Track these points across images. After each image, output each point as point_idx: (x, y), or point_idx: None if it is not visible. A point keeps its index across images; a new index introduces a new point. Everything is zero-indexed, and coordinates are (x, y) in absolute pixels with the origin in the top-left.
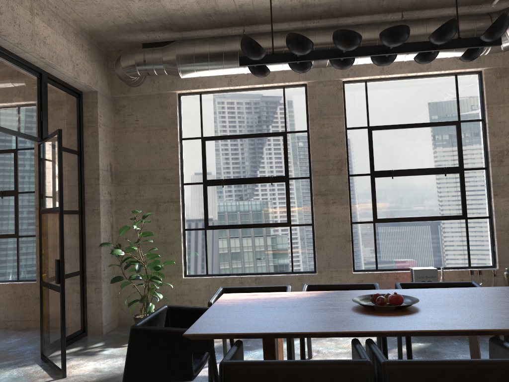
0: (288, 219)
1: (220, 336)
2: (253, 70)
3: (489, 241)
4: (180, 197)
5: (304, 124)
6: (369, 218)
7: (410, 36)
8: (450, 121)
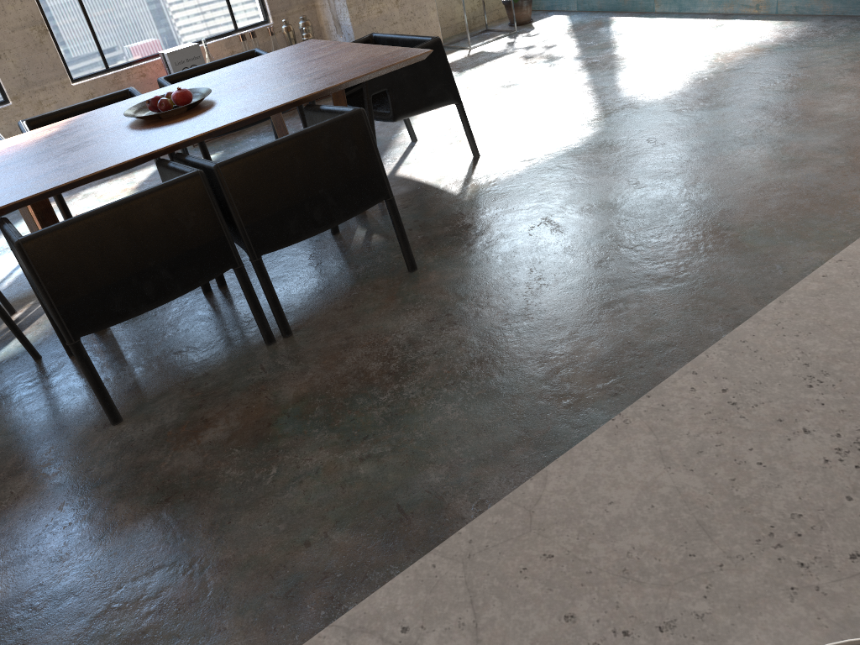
0: None
1: None
2: None
3: None
4: None
5: None
6: None
7: None
8: None
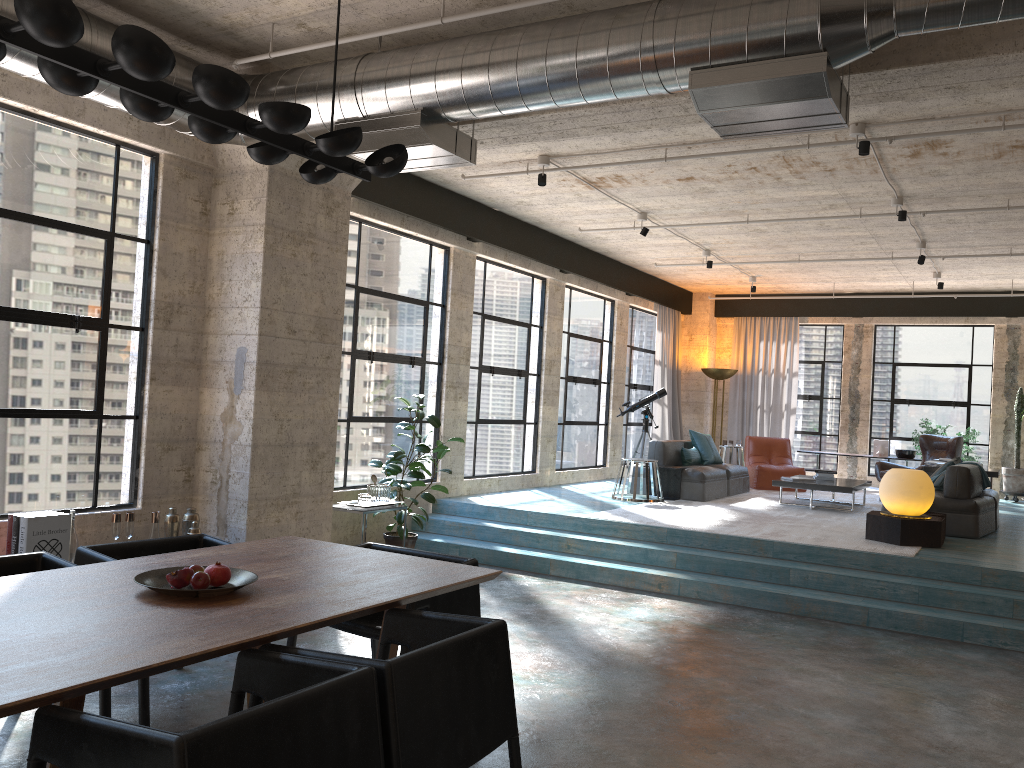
0: None
1: (30, 705)
2: None
3: (132, 461)
4: None
5: None
6: None
7: (97, 50)
8: (99, 229)
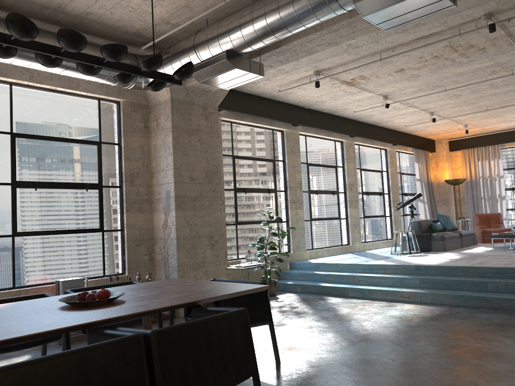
0: None
1: None
2: None
3: (121, 251)
4: None
5: None
6: (7, 231)
7: None
8: (93, 140)
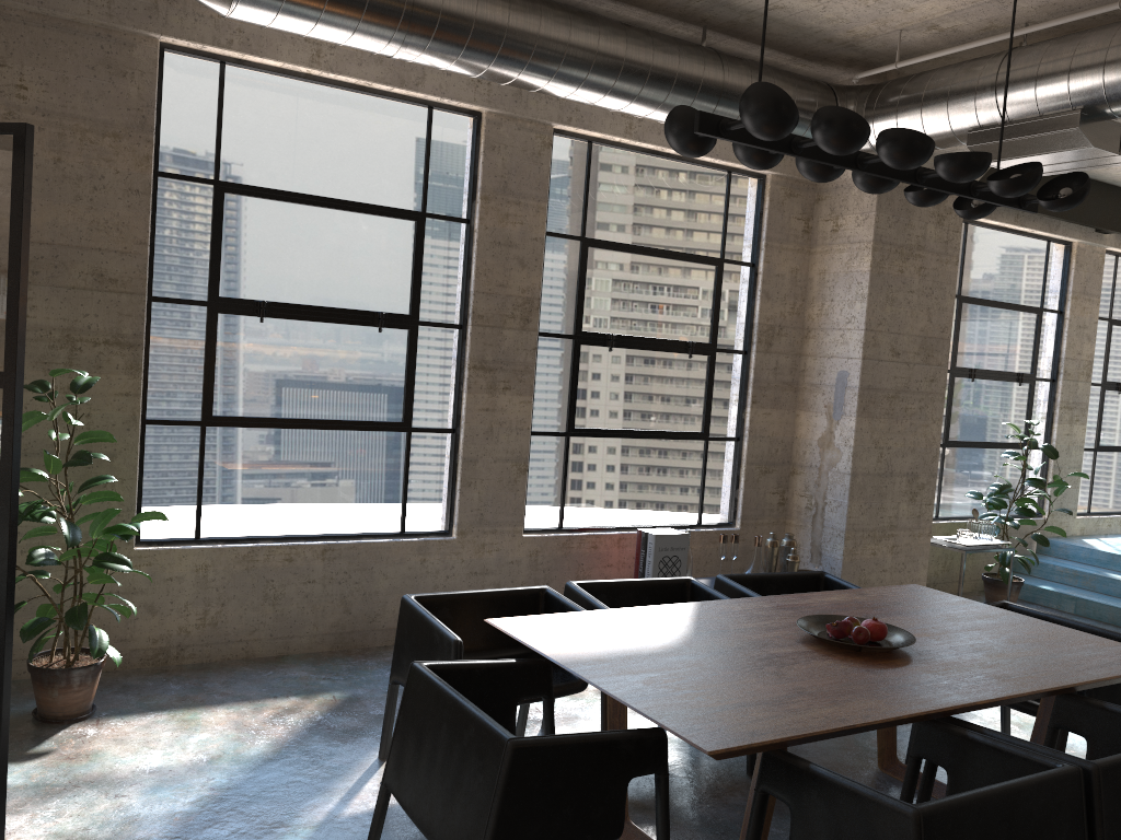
0: (407, 416)
1: (767, 747)
2: (689, 141)
3: (731, 482)
4: (145, 334)
5: (464, 204)
6: (560, 425)
7: (727, 88)
8: (710, 256)
